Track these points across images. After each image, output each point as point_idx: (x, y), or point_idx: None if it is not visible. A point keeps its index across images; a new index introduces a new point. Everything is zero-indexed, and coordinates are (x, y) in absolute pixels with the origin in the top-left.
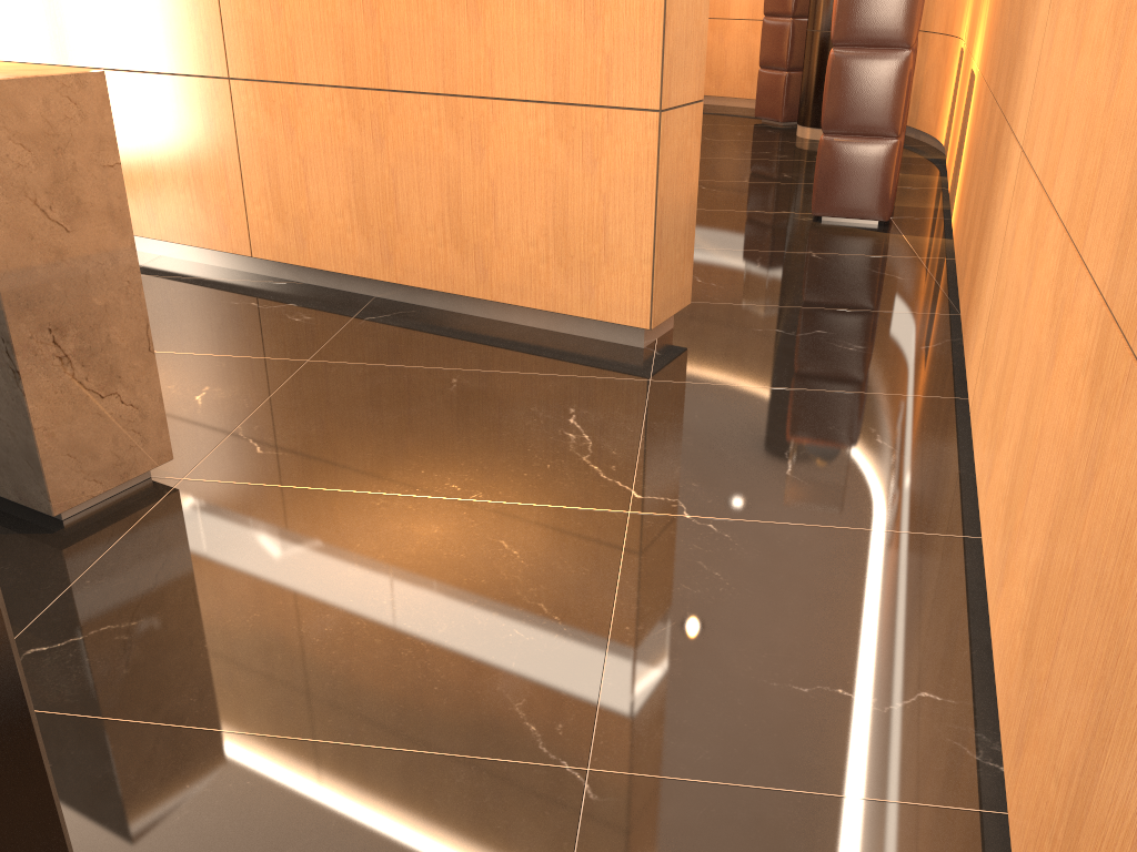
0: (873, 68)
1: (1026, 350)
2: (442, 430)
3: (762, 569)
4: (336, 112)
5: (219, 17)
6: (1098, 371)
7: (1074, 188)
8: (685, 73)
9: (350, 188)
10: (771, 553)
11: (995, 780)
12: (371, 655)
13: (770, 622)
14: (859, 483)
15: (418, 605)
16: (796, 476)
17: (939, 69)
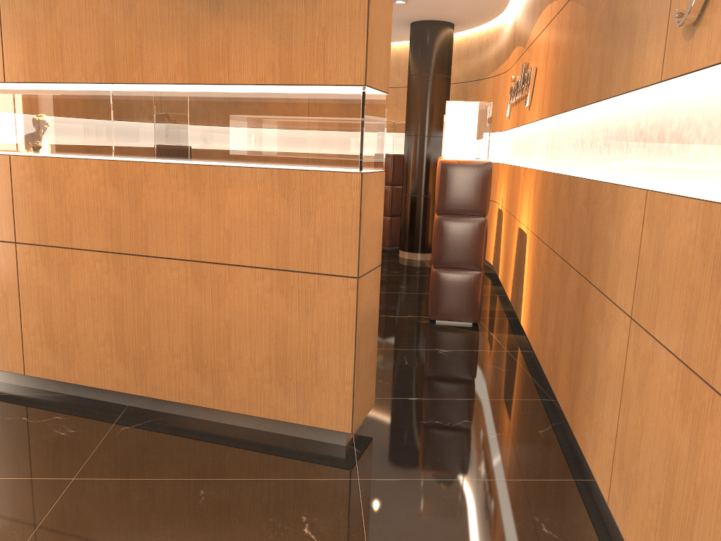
0: (463, 227)
1: (713, 507)
2: None
3: None
4: (103, 270)
5: (11, 199)
6: None
7: None
8: (371, 249)
9: (111, 324)
10: None
11: None
12: None
13: None
14: None
15: None
16: None
17: None
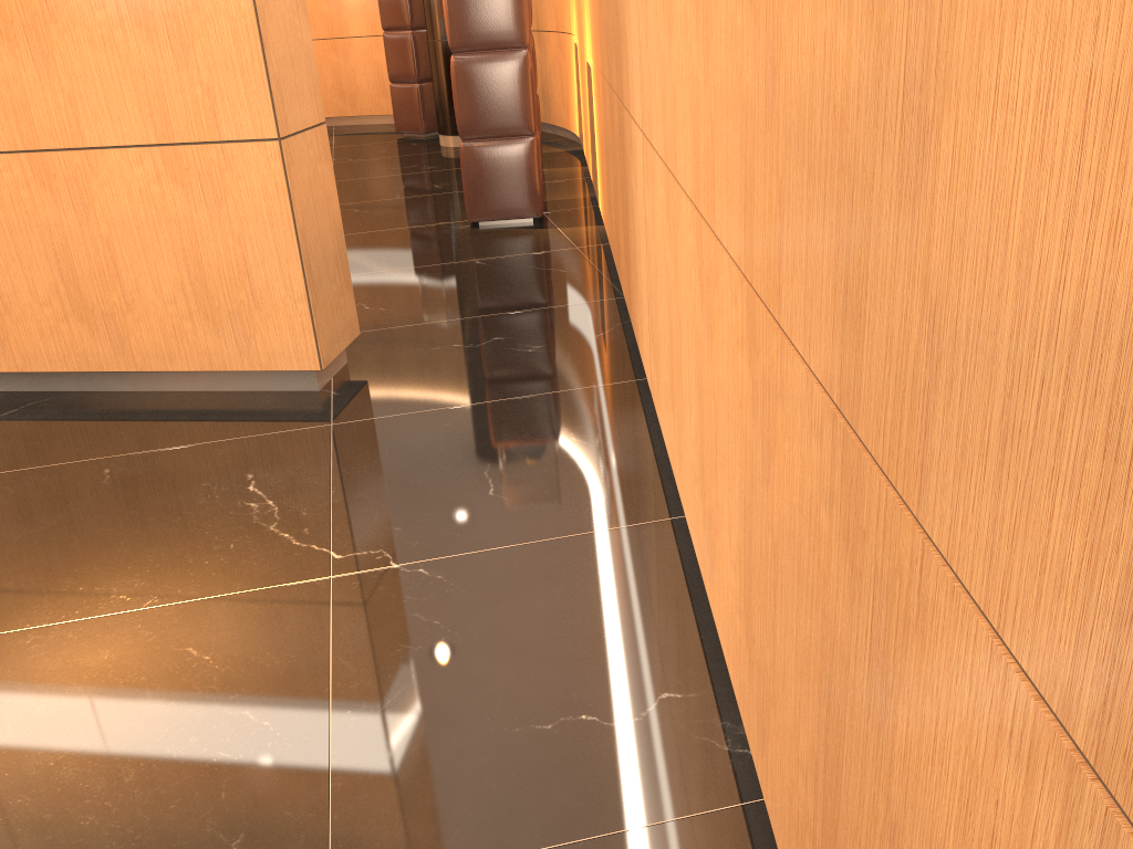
0: (495, 70)
1: (686, 329)
2: (99, 533)
3: (482, 605)
4: None
5: None
6: (753, 347)
7: (694, 165)
8: (299, 96)
9: None
10: (488, 584)
11: (747, 766)
12: (41, 837)
13: (500, 662)
14: (563, 487)
15: (95, 755)
16: (500, 494)
17: (560, 65)
